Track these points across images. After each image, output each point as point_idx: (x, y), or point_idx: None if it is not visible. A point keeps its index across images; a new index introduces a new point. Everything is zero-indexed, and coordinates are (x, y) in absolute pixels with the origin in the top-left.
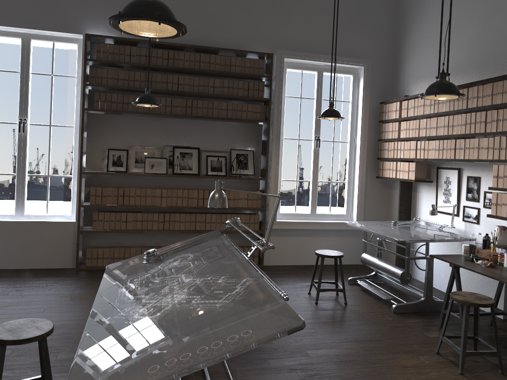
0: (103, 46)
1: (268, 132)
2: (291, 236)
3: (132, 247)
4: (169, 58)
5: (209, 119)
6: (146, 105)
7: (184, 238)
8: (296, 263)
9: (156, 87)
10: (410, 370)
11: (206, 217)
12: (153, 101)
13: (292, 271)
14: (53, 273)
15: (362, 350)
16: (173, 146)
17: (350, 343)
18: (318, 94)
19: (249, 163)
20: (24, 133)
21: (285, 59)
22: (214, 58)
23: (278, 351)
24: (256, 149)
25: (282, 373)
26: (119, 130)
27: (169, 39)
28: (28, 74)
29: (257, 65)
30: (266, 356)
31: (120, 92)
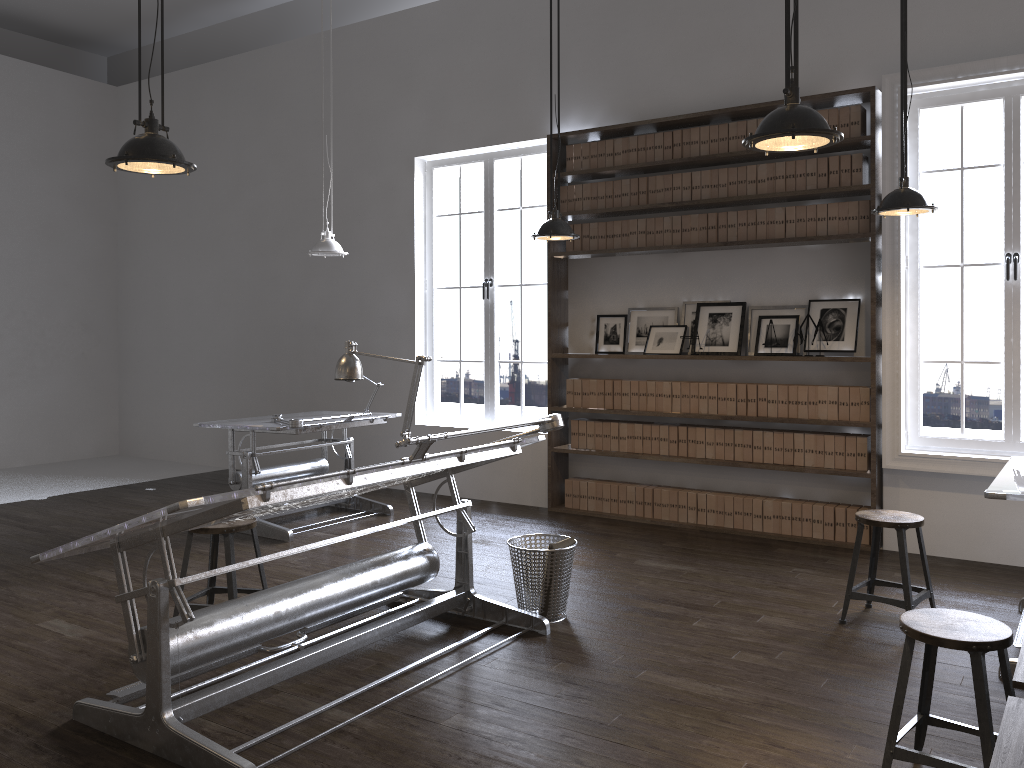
0: (575, 148)
1: (872, 258)
2: (950, 491)
3: (636, 483)
4: (674, 145)
5: (750, 245)
6: (563, 237)
7: (726, 477)
8: (967, 556)
9: (654, 200)
10: (773, 753)
11: (752, 437)
12: (555, 229)
13: (929, 568)
14: (510, 511)
15: (752, 701)
16: (698, 302)
17: (757, 686)
18: (1008, 153)
19: (846, 326)
20: (491, 300)
21: (909, 91)
22: (753, 126)
23: (601, 658)
24: (866, 296)
25: (544, 681)
26: (613, 283)
27: (673, 110)
28: (493, 212)
29: (844, 119)
30: (570, 658)
31: (611, 219)
